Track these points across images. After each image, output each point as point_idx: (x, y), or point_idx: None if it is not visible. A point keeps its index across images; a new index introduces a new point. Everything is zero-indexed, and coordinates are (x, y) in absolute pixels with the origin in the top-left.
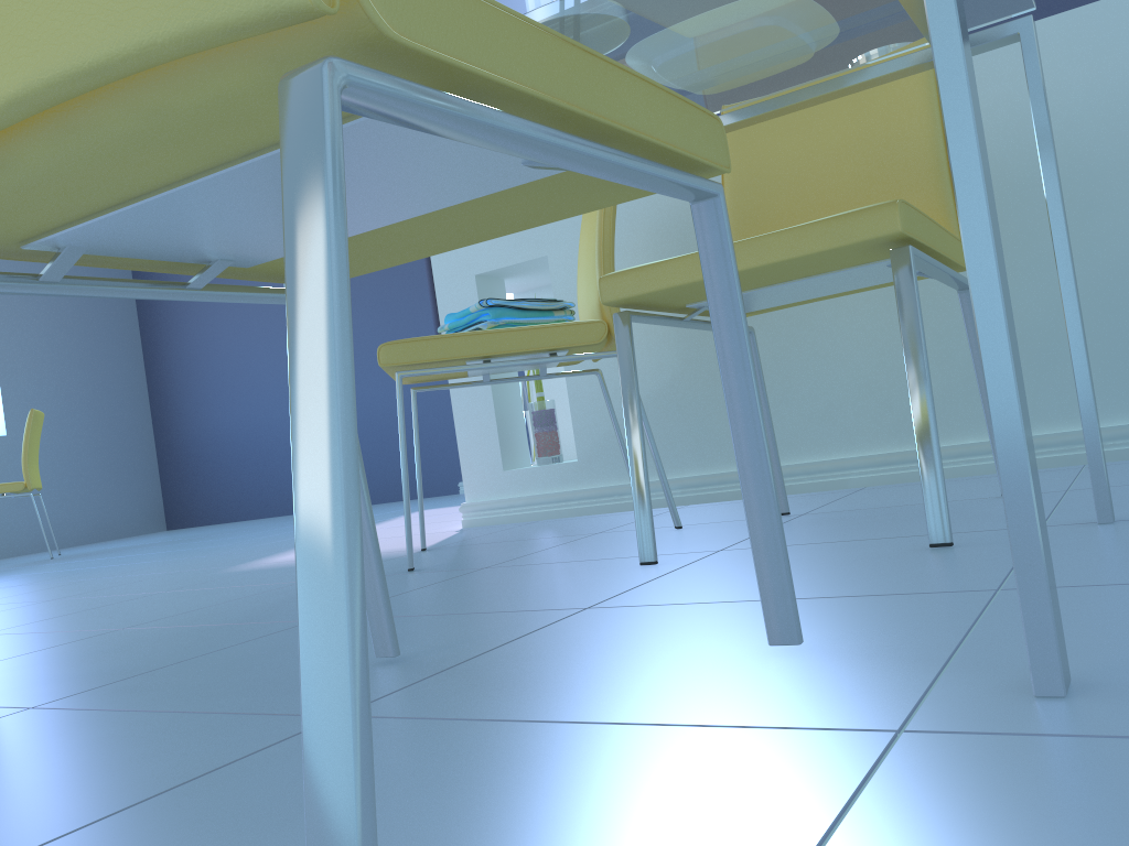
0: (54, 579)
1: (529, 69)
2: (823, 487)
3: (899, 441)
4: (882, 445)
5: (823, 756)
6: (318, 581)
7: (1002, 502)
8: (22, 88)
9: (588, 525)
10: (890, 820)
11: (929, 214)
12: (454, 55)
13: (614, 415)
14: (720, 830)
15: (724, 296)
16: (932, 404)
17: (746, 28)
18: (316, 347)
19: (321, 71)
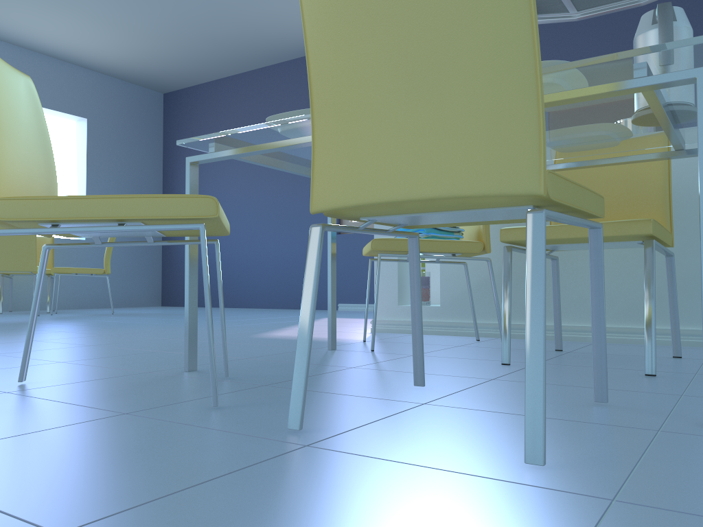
0: (143, 327)
1: (570, 198)
2: (572, 339)
3: (616, 321)
4: (607, 322)
5: (634, 433)
6: (533, 353)
7: (673, 360)
8: (436, 196)
9: (448, 341)
10: (665, 448)
11: (657, 217)
12: (559, 199)
13: (470, 287)
14: (610, 445)
15: (597, 266)
16: (654, 312)
17: (595, 135)
18: (537, 290)
19: (543, 214)
